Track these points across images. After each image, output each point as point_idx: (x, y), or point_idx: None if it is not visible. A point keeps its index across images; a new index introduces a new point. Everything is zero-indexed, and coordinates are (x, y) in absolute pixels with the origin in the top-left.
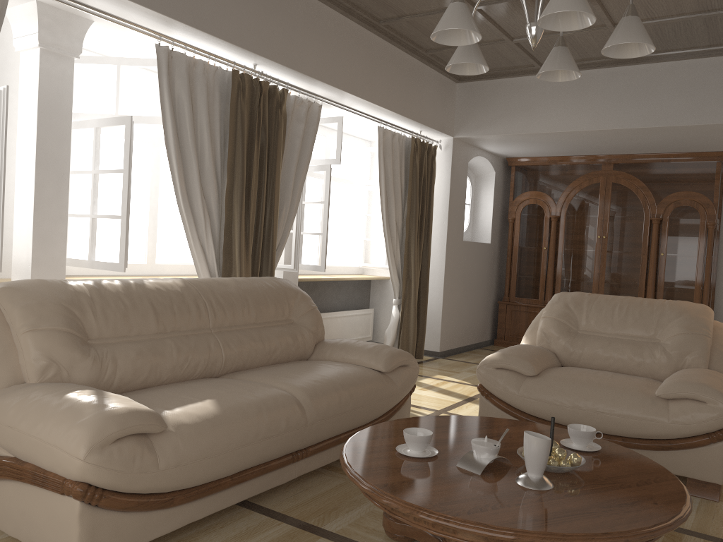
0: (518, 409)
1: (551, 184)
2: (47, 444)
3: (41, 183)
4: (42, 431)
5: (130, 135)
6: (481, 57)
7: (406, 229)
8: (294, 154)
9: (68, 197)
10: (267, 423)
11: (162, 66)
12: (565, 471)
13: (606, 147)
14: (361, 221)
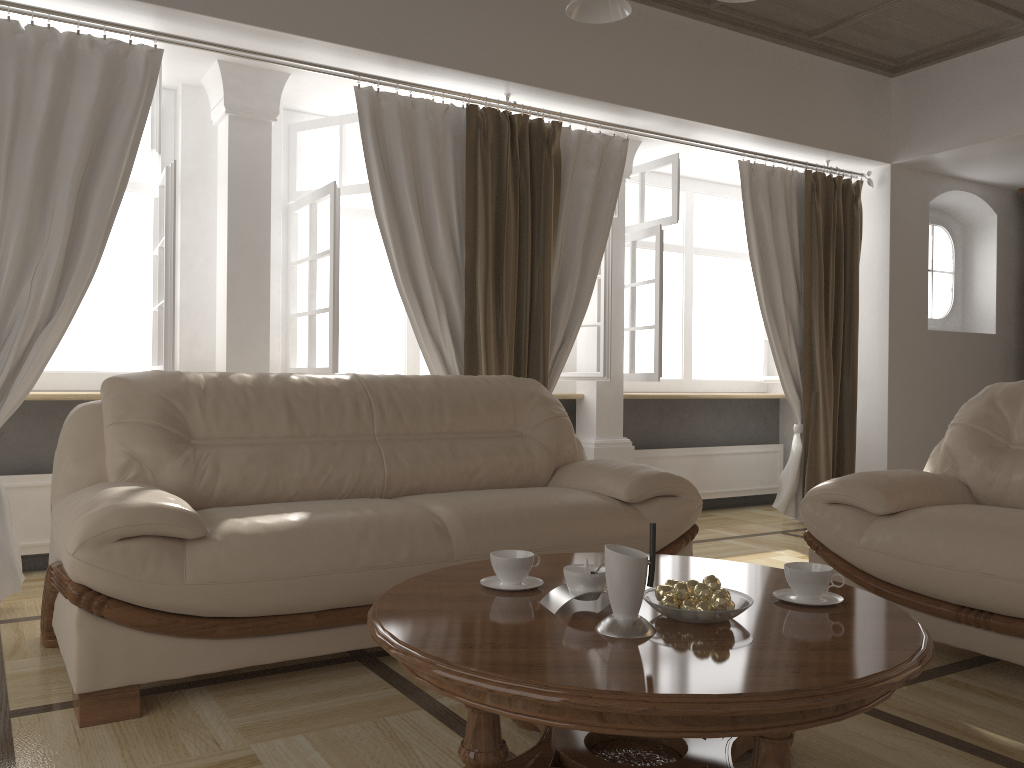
0: (864, 571)
1: None
2: (61, 539)
3: (235, 273)
4: (63, 526)
5: (334, 205)
6: None
7: (804, 314)
8: (581, 212)
9: (269, 290)
10: (375, 547)
11: (364, 113)
12: (697, 618)
13: None
14: (759, 313)
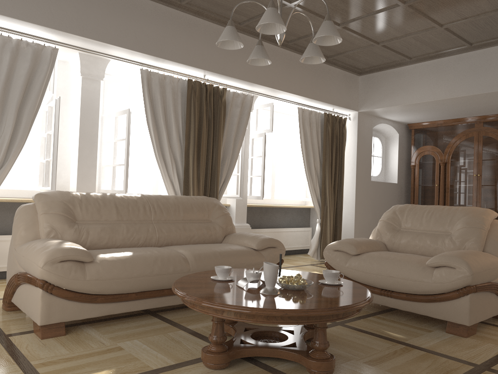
0: (347, 277)
1: (439, 140)
2: (32, 262)
3: (82, 147)
4: (31, 256)
5: (128, 119)
6: (263, 54)
7: (322, 173)
8: (233, 126)
9: (97, 154)
10: (160, 266)
11: (144, 80)
12: (295, 288)
13: (471, 110)
14: (302, 171)
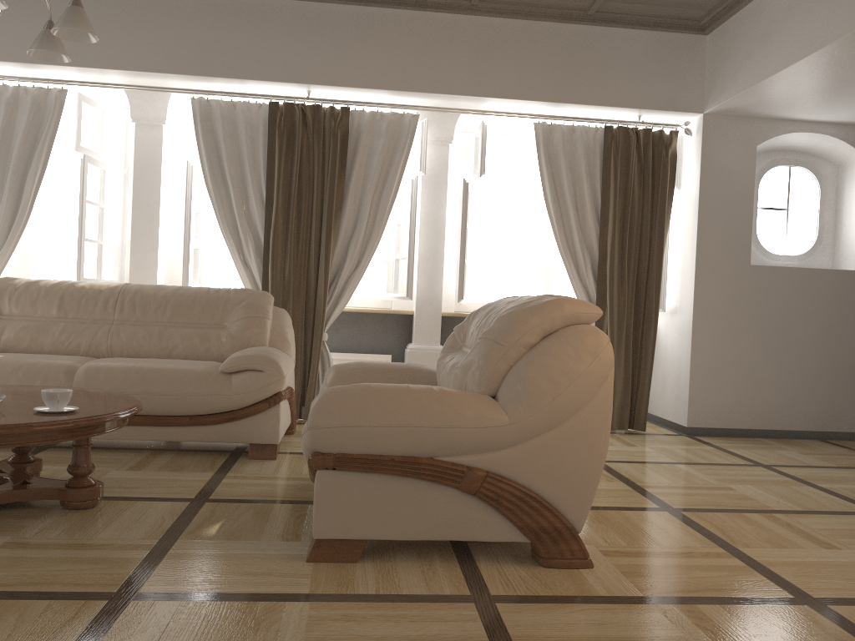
0: None
1: None
2: None
3: (136, 222)
4: None
5: (187, 176)
6: (37, 43)
7: (599, 250)
8: (370, 172)
9: (158, 232)
10: (20, 378)
11: (197, 115)
12: None
13: None
14: None
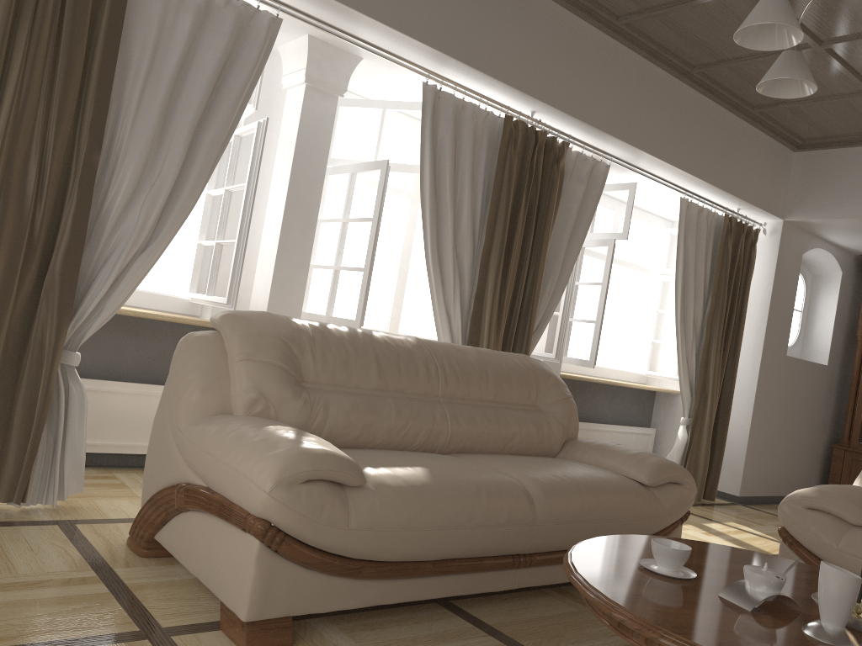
0: None
1: None
2: (237, 472)
3: (288, 224)
4: (234, 459)
5: (385, 180)
6: (806, 72)
7: (706, 330)
8: (568, 220)
9: (312, 243)
10: (485, 508)
11: (427, 107)
12: None
13: None
14: (650, 319)
